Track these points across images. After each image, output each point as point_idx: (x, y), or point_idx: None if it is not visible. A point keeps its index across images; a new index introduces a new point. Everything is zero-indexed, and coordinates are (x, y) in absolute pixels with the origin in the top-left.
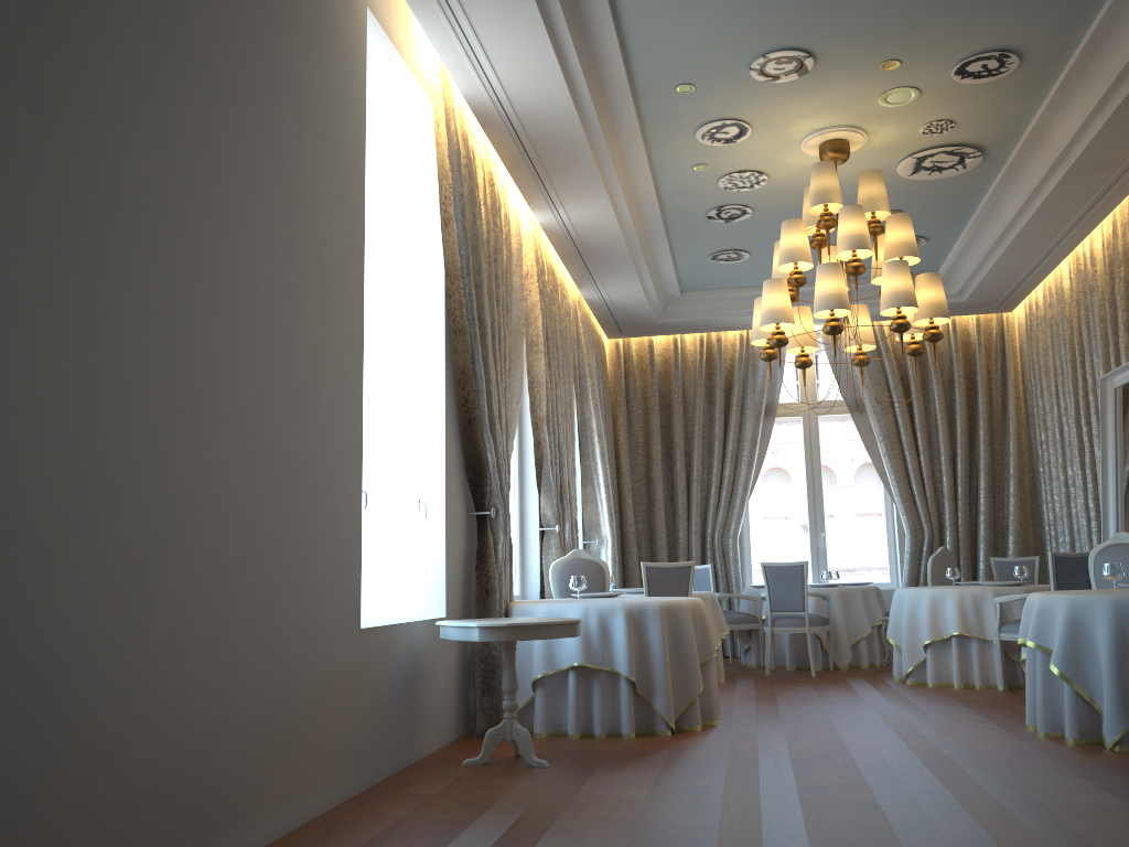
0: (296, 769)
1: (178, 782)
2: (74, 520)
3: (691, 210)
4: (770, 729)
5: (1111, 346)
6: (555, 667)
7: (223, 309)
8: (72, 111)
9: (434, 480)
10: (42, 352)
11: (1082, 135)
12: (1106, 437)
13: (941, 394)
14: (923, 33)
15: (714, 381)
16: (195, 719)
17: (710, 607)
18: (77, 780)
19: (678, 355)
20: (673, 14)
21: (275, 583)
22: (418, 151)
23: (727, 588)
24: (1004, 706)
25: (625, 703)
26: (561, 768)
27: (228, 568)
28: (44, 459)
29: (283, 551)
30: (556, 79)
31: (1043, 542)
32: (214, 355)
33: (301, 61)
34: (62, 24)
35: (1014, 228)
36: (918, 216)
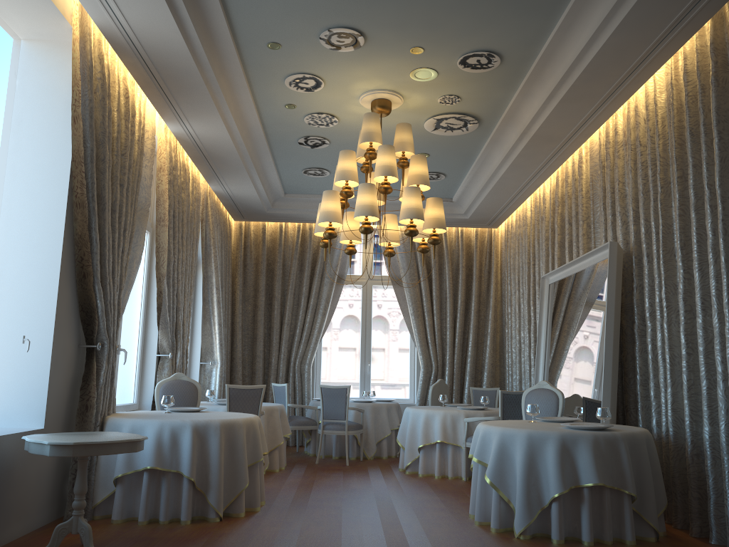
0: None
1: None
2: None
3: (287, 136)
4: (294, 516)
5: (550, 257)
6: (133, 469)
7: None
8: None
9: (46, 319)
10: None
11: (538, 117)
12: (542, 315)
13: (450, 277)
14: (438, 31)
15: (305, 256)
16: None
17: (278, 416)
18: None
19: (282, 236)
20: None
21: None
22: (60, 62)
23: (301, 398)
24: (462, 495)
25: (185, 497)
26: None
27: None
28: None
29: None
30: (169, 22)
31: (505, 377)
32: None
33: None
34: None
35: (498, 174)
36: (439, 159)
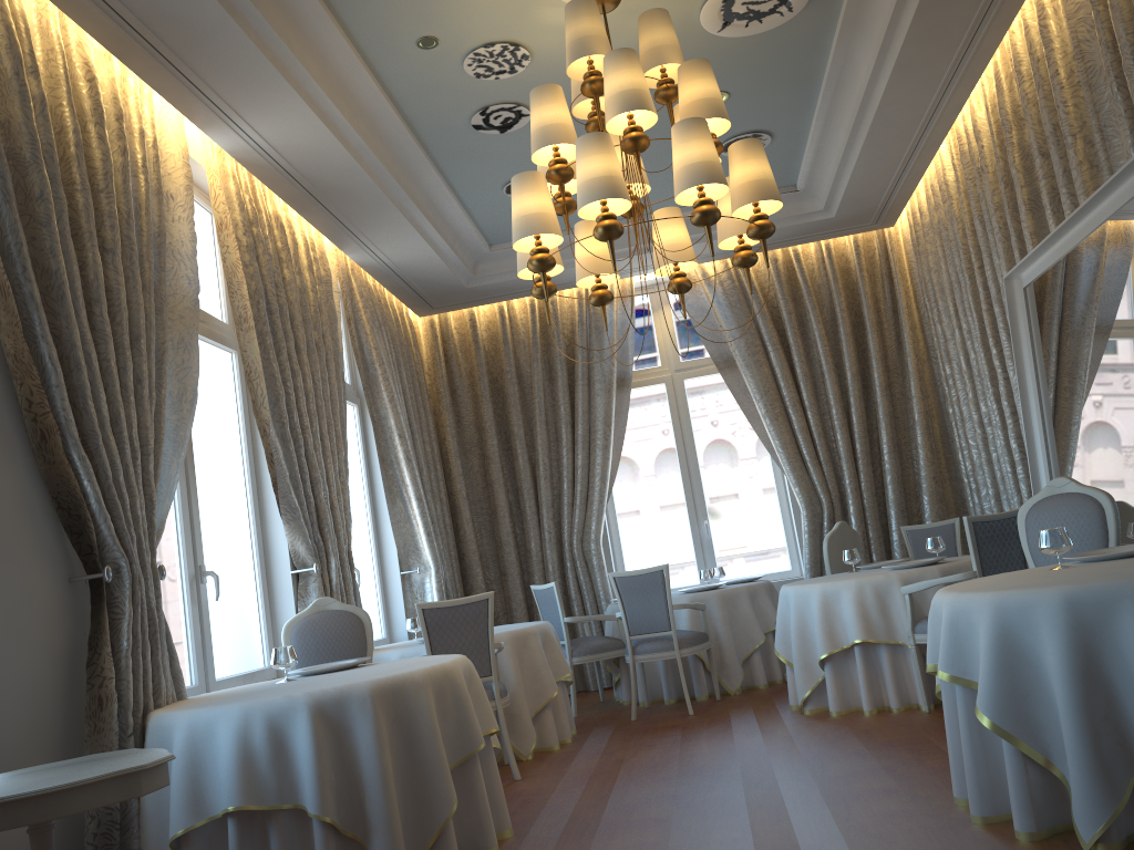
0: None
1: None
2: None
3: (448, 117)
4: None
5: (1014, 237)
6: (207, 814)
7: None
8: None
9: None
10: None
11: None
12: (1021, 353)
13: (822, 334)
14: None
15: (553, 352)
16: None
17: (539, 645)
18: None
19: (506, 327)
20: None
21: None
22: None
23: (595, 604)
24: (927, 748)
25: None
26: None
27: None
28: None
29: None
30: None
31: (964, 497)
32: None
33: None
34: None
35: (873, 100)
36: (751, 100)
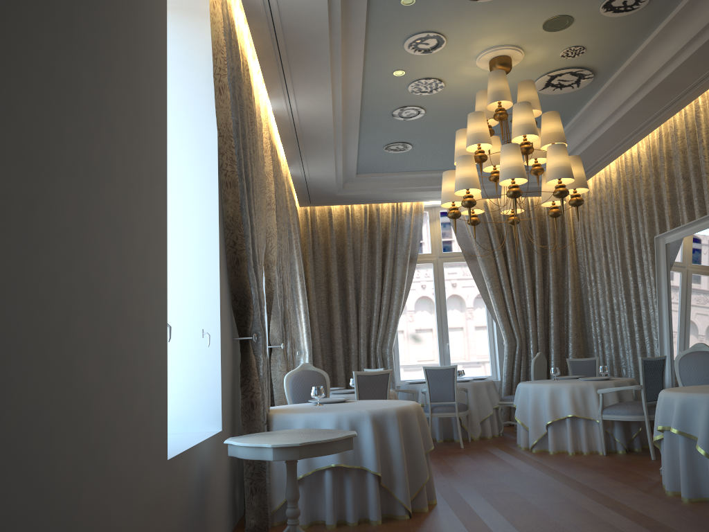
0: None
1: None
2: None
3: (382, 108)
4: (481, 506)
5: (656, 216)
6: (313, 468)
7: (41, 112)
8: None
9: (210, 311)
10: None
11: (670, 63)
12: (660, 277)
13: (525, 248)
14: None
15: (375, 237)
16: None
17: None
18: None
19: (349, 219)
20: None
21: (95, 434)
22: (193, 31)
23: None
24: (623, 470)
25: (373, 495)
26: None
27: (47, 427)
28: None
29: (103, 396)
30: None
31: (589, 346)
32: (31, 166)
33: None
34: None
35: (596, 134)
36: None
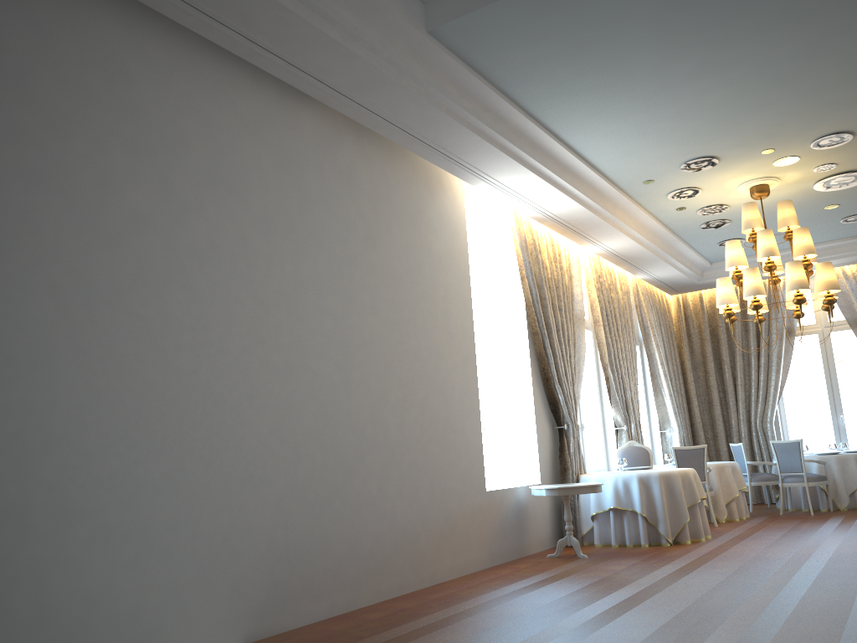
0: (456, 551)
1: (404, 550)
2: (359, 456)
3: (689, 226)
4: (730, 543)
5: None
6: (602, 509)
7: (406, 365)
8: (345, 316)
9: (529, 413)
10: (344, 402)
11: None
12: None
13: None
14: (777, 137)
15: (747, 316)
16: (409, 527)
17: (729, 471)
18: (369, 545)
19: None
20: (622, 159)
21: (439, 473)
22: (506, 241)
23: (768, 456)
24: None
25: (641, 528)
26: (593, 558)
27: (418, 468)
28: (348, 437)
29: (442, 459)
30: (567, 200)
31: None
32: (404, 385)
33: (431, 243)
34: (339, 287)
35: None
36: (853, 204)
